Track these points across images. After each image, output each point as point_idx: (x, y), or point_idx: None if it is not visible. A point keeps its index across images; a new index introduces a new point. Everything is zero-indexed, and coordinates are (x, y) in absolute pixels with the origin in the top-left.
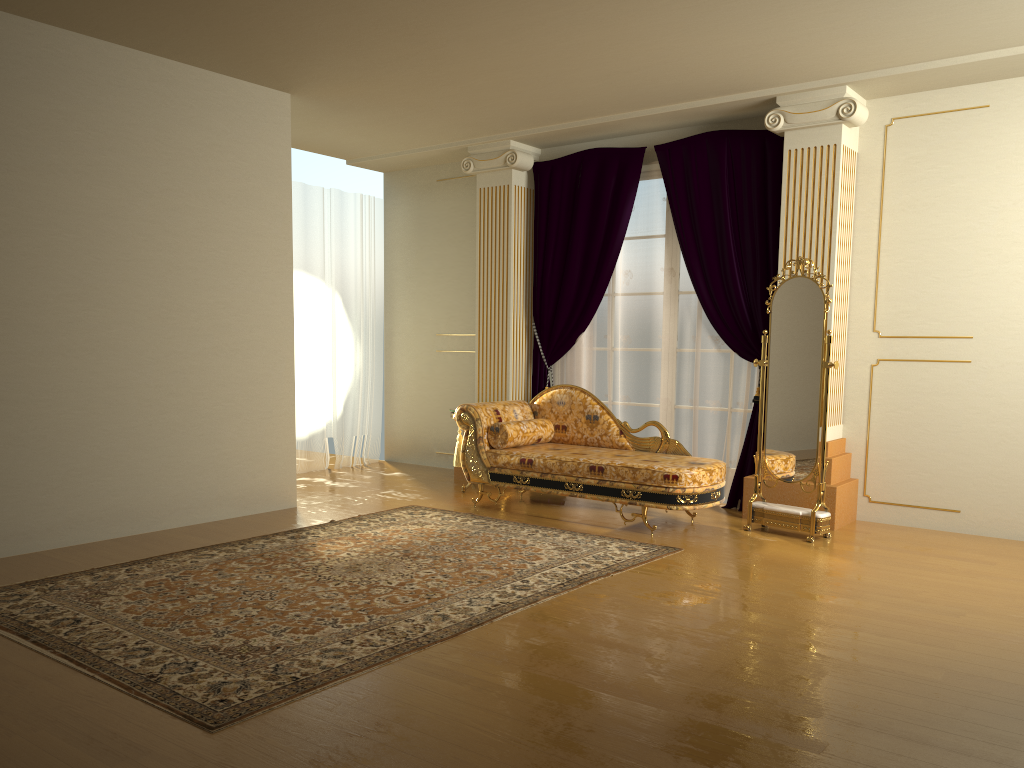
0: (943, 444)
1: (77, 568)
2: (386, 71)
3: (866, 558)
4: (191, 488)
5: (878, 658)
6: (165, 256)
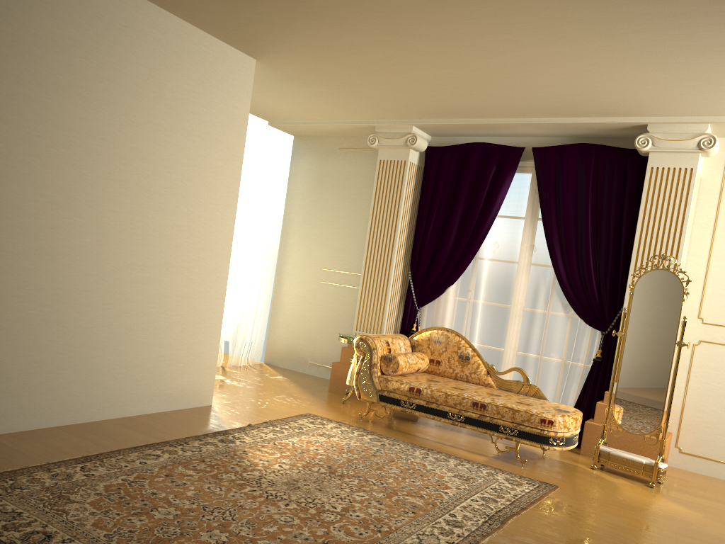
0: None
1: (32, 461)
2: (349, 53)
3: (709, 511)
4: (131, 384)
5: None
6: (139, 180)
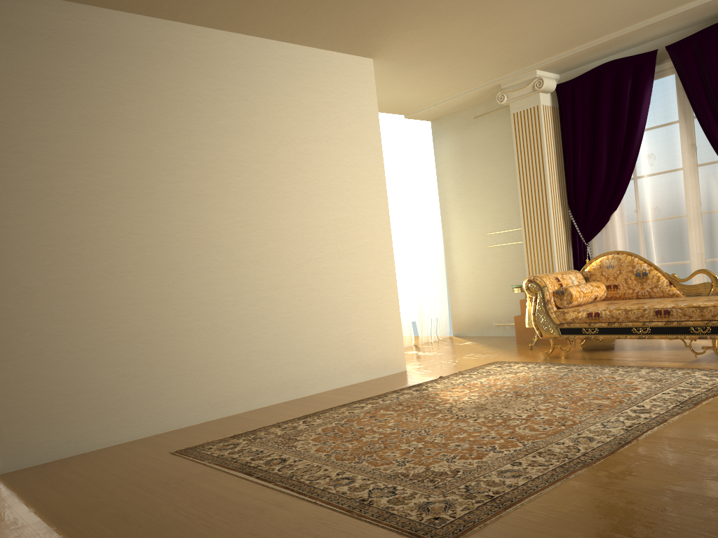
0: None
1: (266, 423)
2: (449, 20)
3: None
4: (332, 360)
5: None
6: (299, 187)
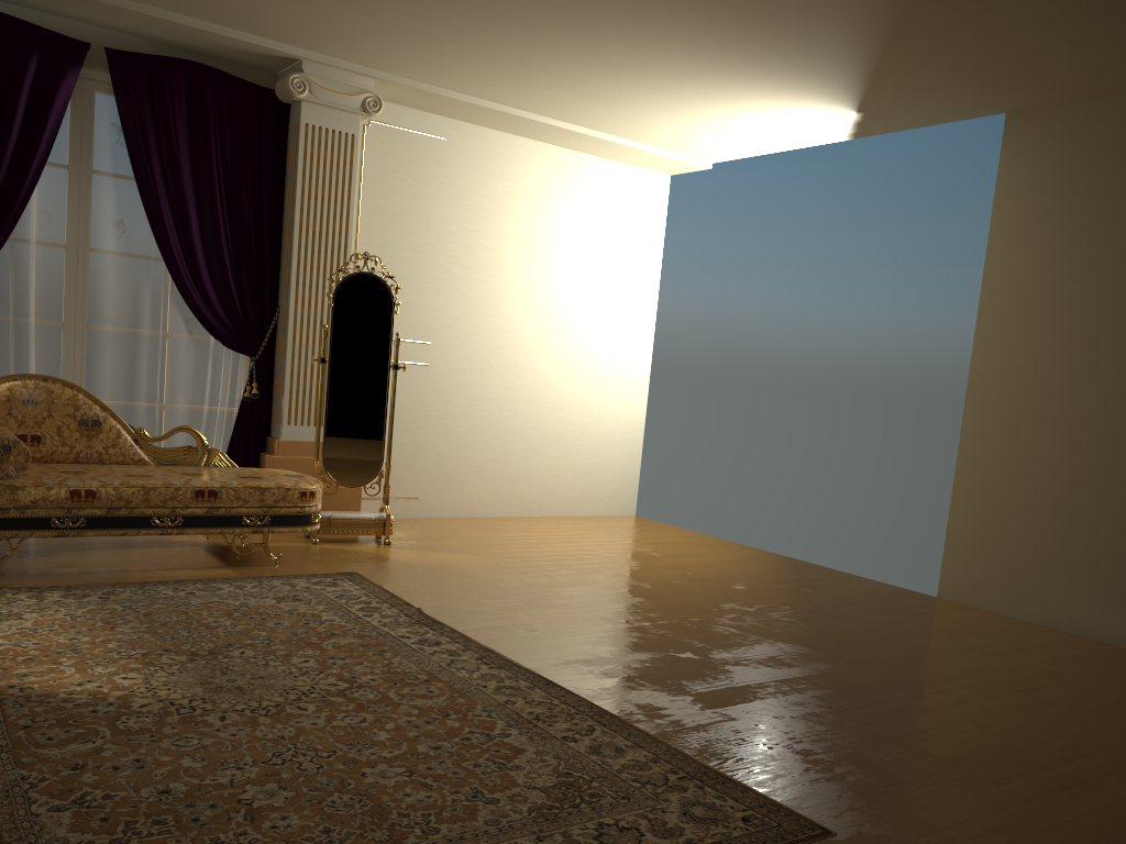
0: (406, 439)
1: None
2: None
3: (460, 549)
4: None
5: (705, 611)
6: None
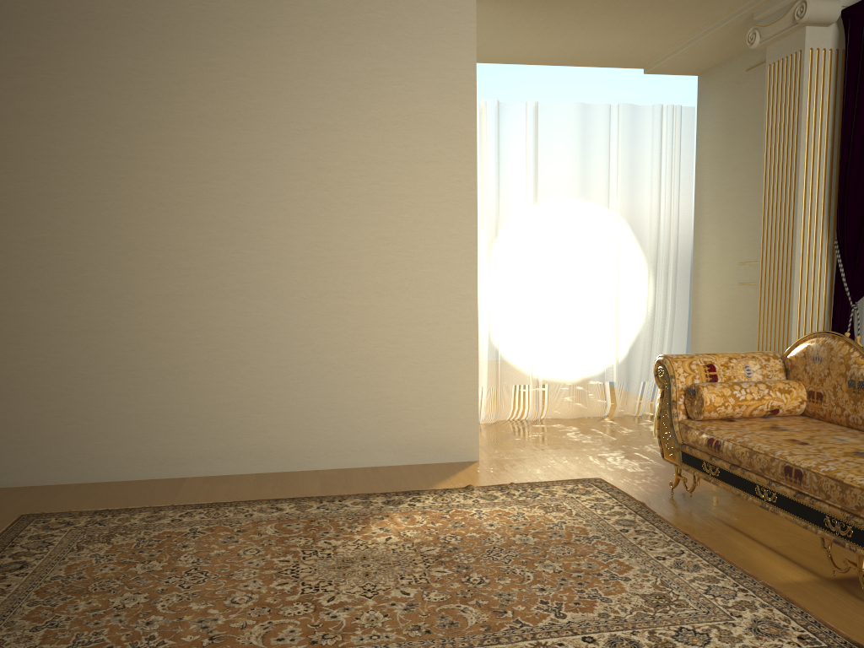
0: None
1: (167, 502)
2: None
3: None
4: (347, 431)
5: None
6: (319, 194)
